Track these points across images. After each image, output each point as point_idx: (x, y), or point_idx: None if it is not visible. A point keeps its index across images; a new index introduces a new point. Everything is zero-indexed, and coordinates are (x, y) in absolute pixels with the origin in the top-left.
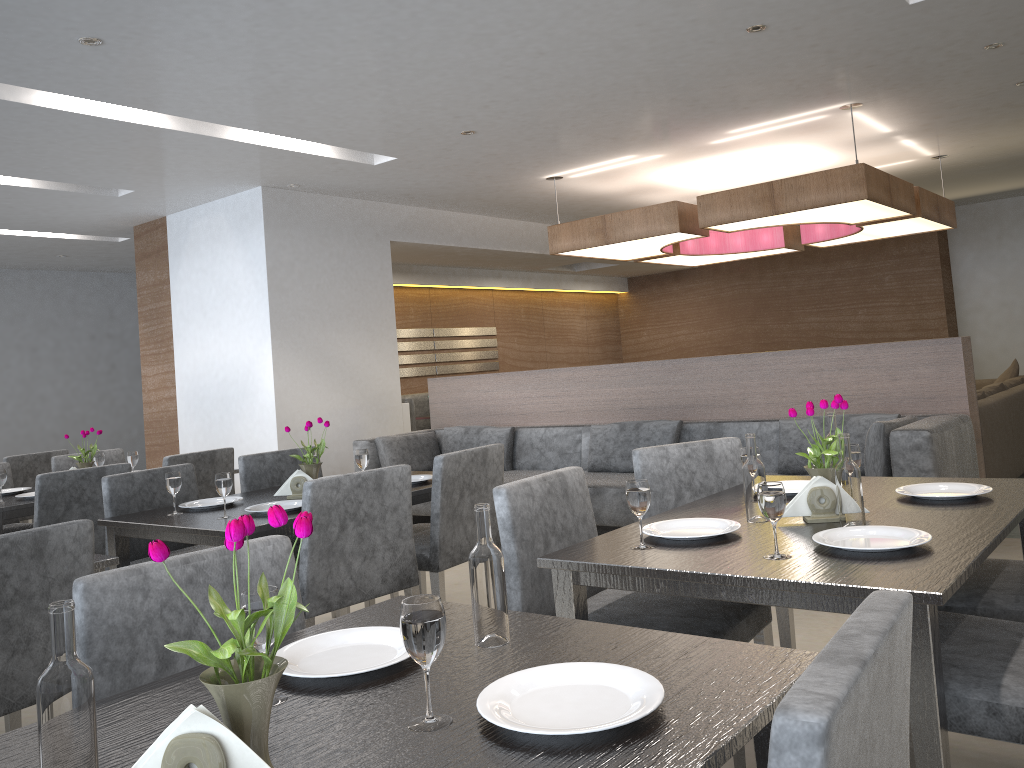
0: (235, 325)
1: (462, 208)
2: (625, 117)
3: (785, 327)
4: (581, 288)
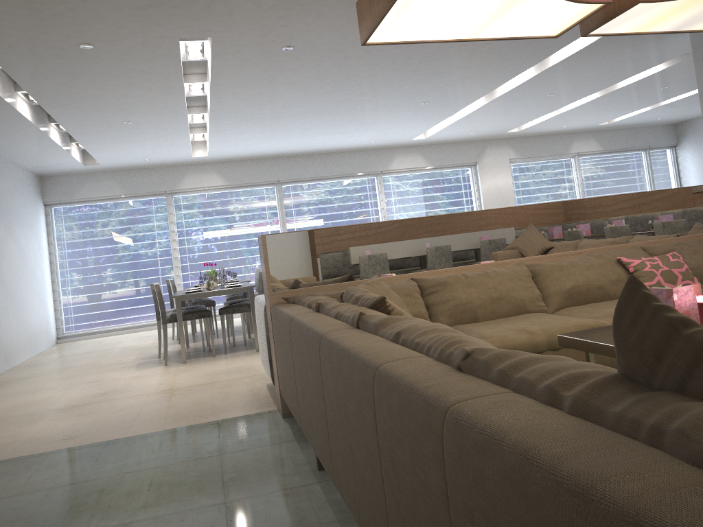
0: None
1: None
2: None
3: None
4: None
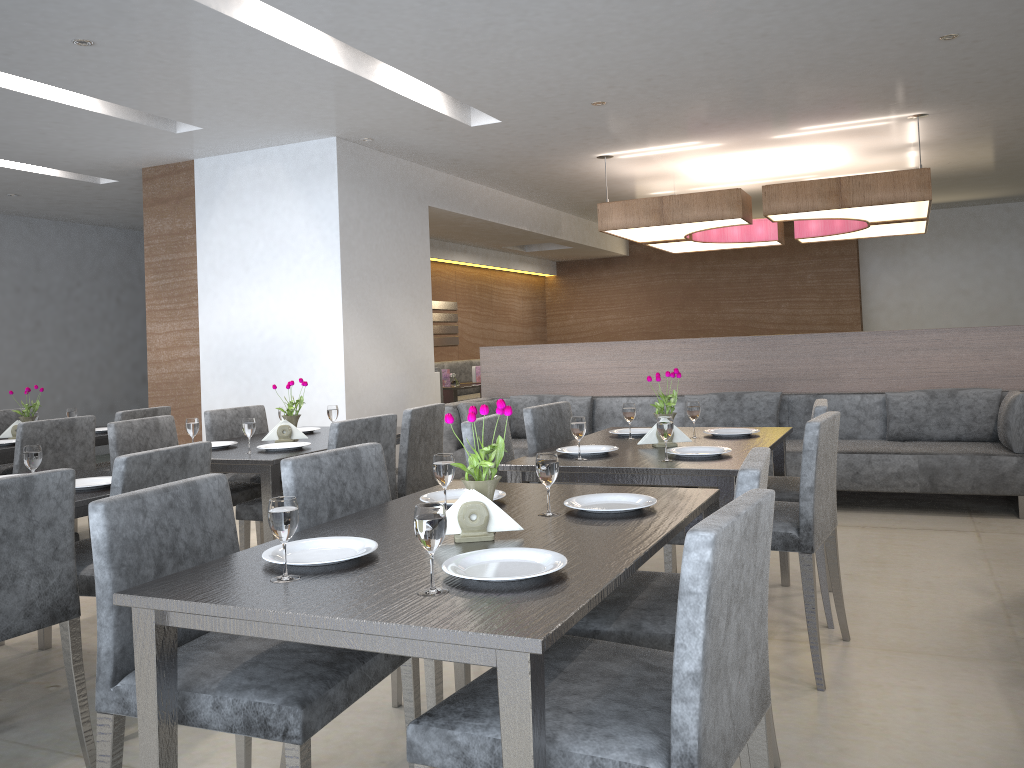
0: (291, 282)
1: (484, 179)
2: (742, 104)
3: (712, 316)
4: (524, 269)
